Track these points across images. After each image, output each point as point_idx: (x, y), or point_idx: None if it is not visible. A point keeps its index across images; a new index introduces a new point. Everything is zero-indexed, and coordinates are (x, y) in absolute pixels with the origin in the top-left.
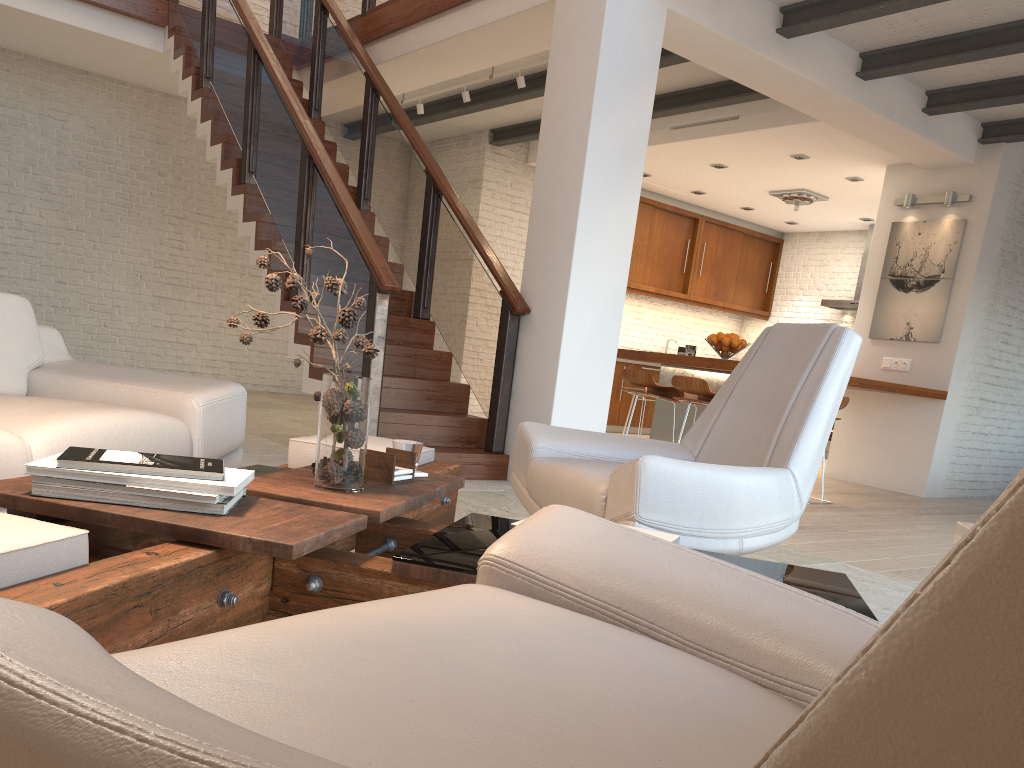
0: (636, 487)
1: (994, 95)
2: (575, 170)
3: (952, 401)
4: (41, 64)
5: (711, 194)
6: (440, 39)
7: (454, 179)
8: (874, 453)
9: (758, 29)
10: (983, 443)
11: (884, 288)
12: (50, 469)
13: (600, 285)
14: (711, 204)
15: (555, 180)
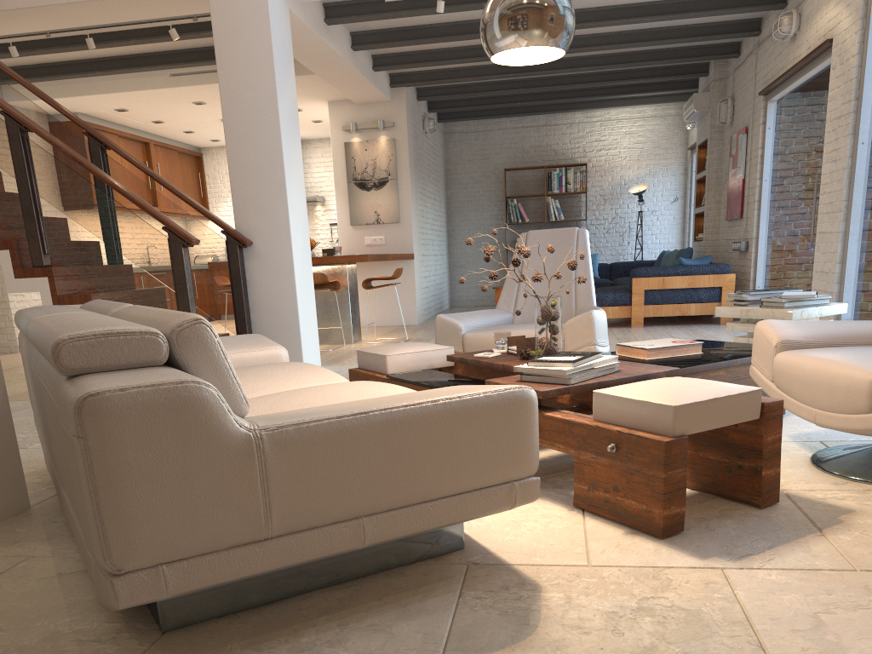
0: (593, 327)
1: (417, 60)
2: (271, 133)
3: (416, 259)
4: None
5: (168, 123)
6: (29, 5)
7: None
8: (377, 303)
9: (318, 20)
10: (427, 283)
11: (352, 189)
12: (573, 369)
13: (299, 217)
14: (159, 130)
15: (251, 141)
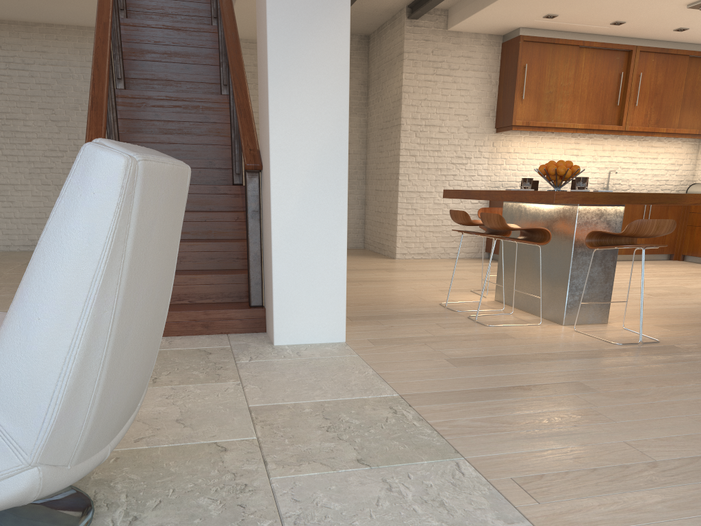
0: None
1: None
2: (264, 10)
3: None
4: (77, 30)
5: (632, 22)
6: None
7: (389, 57)
8: None
9: None
10: None
11: None
12: None
13: (311, 130)
14: (642, 33)
15: (260, 26)
